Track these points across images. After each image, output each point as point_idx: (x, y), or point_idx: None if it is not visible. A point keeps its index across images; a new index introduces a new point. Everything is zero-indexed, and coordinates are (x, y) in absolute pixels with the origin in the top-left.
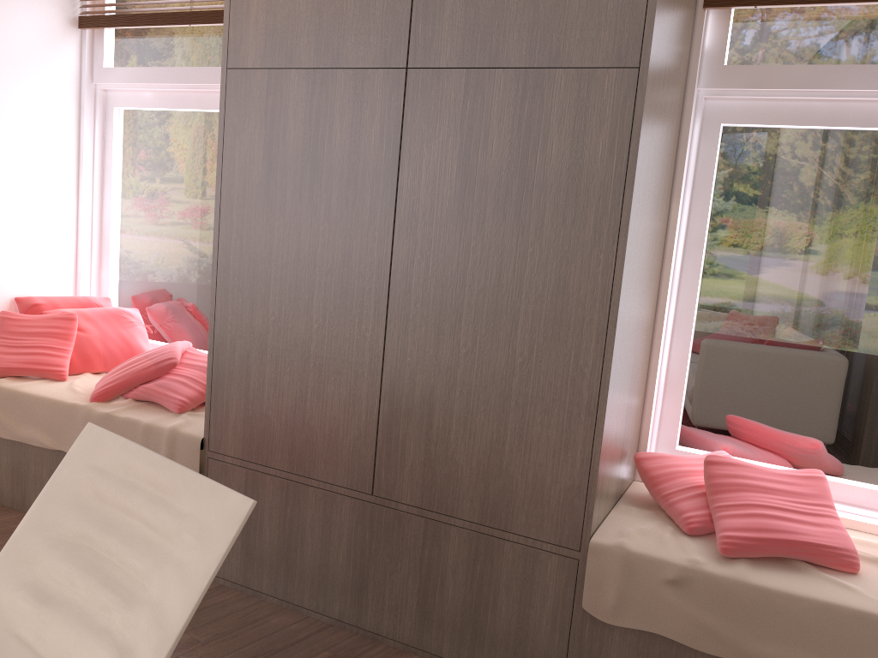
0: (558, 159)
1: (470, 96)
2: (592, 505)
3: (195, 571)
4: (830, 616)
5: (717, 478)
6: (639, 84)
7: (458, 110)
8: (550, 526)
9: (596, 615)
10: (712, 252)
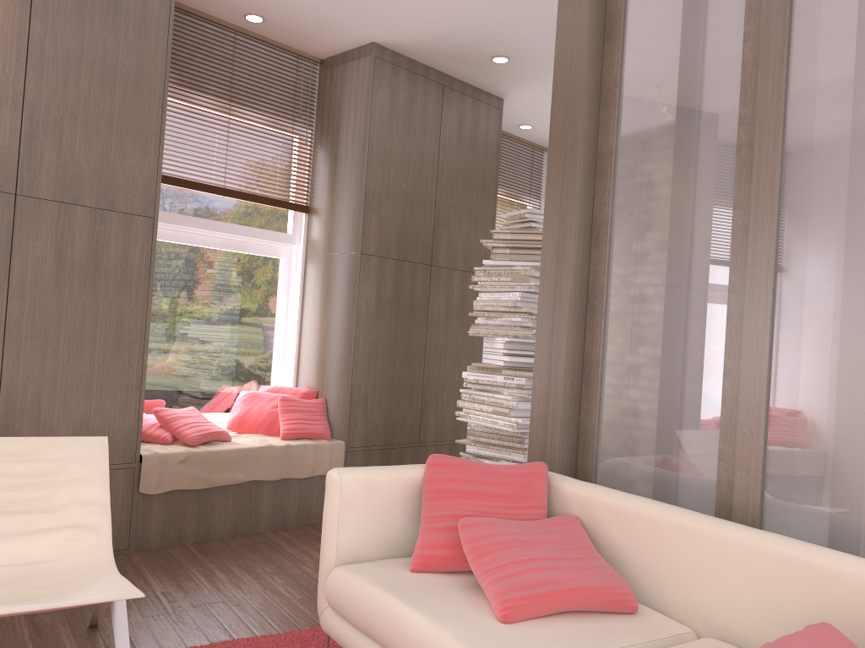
0: (116, 258)
1: (62, 218)
2: (141, 436)
3: (95, 476)
4: (241, 453)
5: (166, 416)
6: (154, 225)
7: (54, 225)
8: (119, 454)
9: (147, 492)
10: None
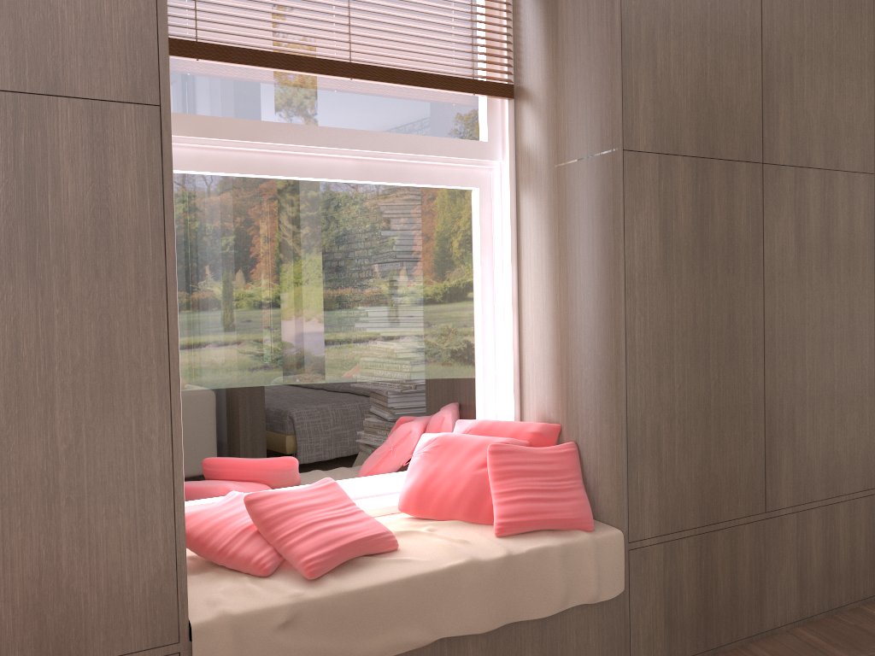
0: (78, 203)
1: None
2: (186, 585)
3: None
4: (411, 588)
5: (266, 513)
6: (163, 123)
7: None
8: (139, 630)
9: None
10: (185, 298)
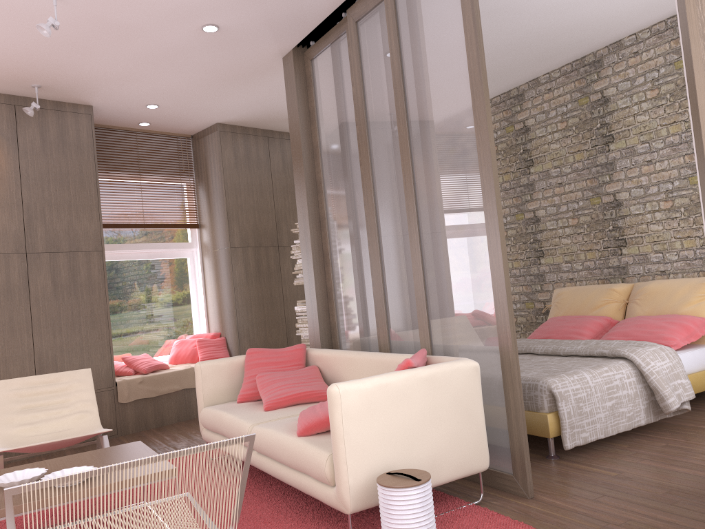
0: (84, 276)
1: (52, 260)
2: (114, 371)
3: (87, 387)
4: (174, 374)
5: (129, 360)
6: (103, 255)
7: (48, 265)
8: (103, 383)
9: (123, 402)
10: None
